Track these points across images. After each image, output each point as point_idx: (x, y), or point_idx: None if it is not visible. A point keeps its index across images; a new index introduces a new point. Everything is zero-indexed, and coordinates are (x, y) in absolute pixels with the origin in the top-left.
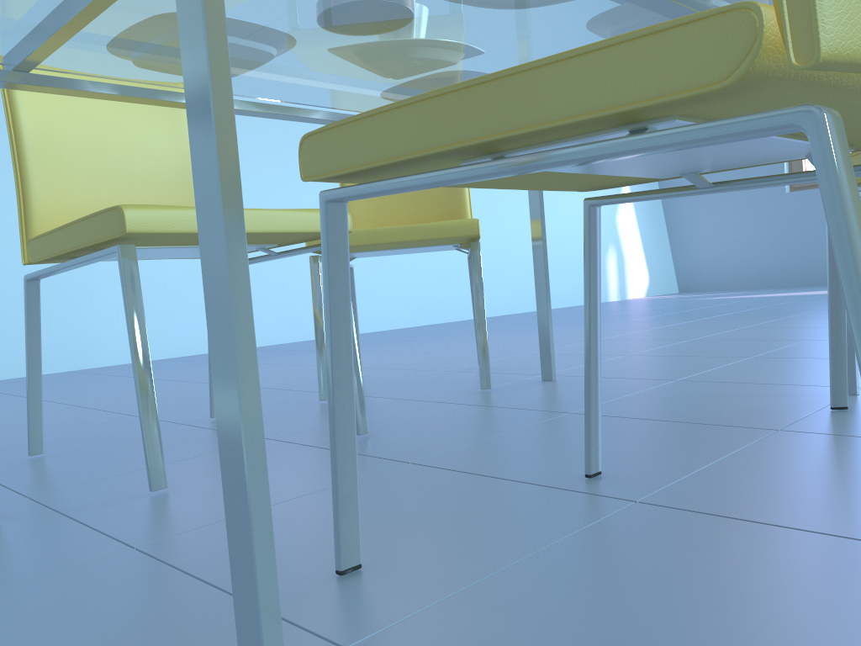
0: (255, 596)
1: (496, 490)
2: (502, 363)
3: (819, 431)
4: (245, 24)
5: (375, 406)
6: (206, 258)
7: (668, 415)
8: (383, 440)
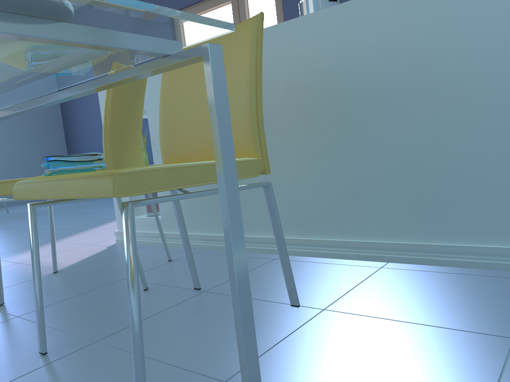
0: (257, 351)
1: (37, 379)
2: None
3: (34, 309)
4: None
5: None
6: (234, 228)
7: None
8: None
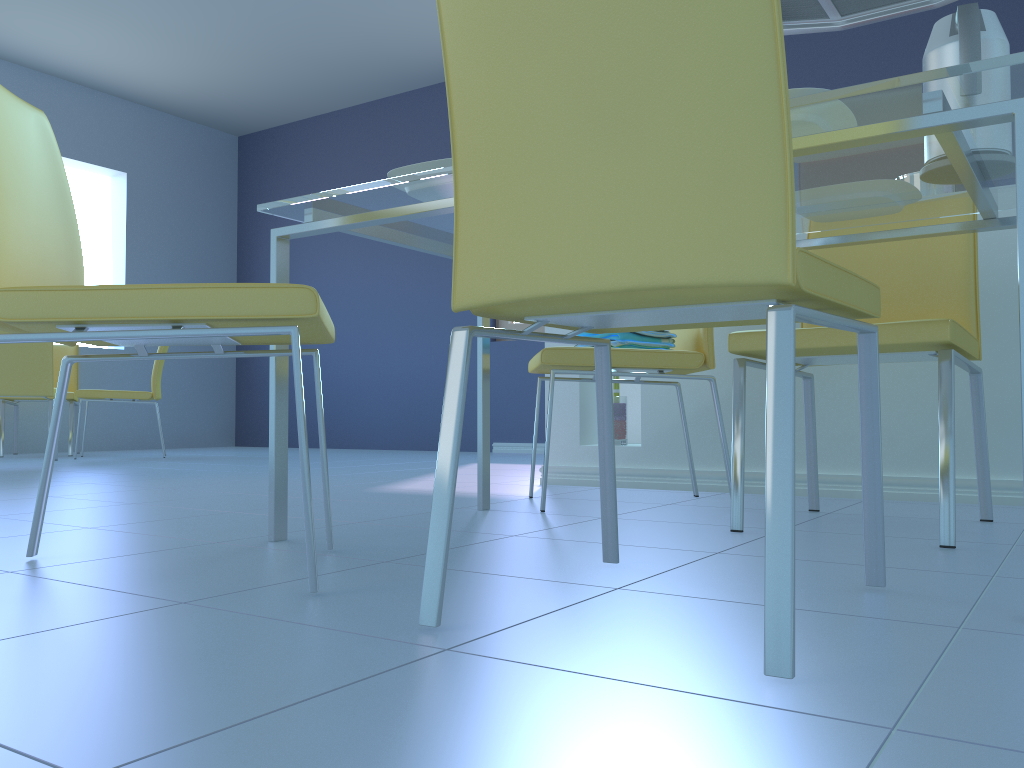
0: None
1: None
2: (8, 554)
3: None
4: (818, 171)
5: (397, 574)
6: None
7: (539, 525)
8: (628, 561)
